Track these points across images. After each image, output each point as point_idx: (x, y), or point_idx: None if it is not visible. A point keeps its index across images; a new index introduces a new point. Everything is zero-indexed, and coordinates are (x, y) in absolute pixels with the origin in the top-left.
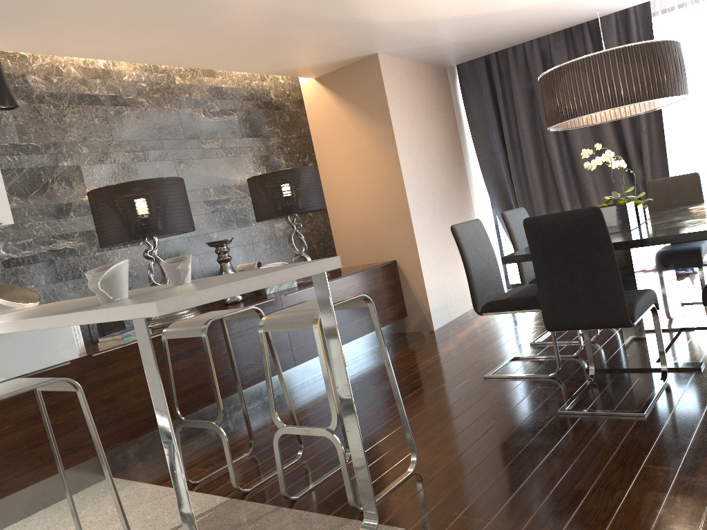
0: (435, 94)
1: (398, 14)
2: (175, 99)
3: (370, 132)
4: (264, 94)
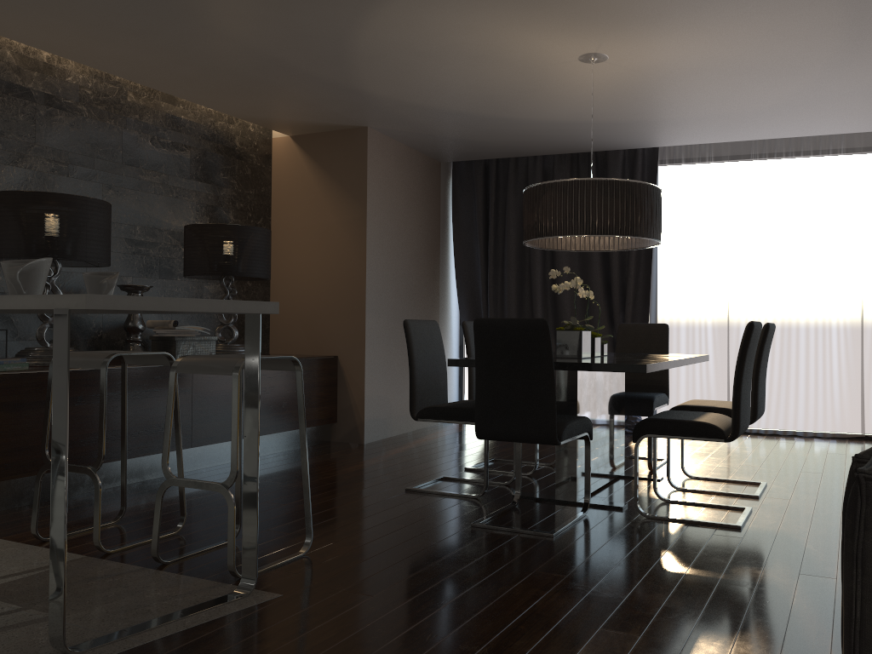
0: (422, 186)
1: (398, 93)
2: (121, 116)
3: (340, 209)
4: (228, 139)
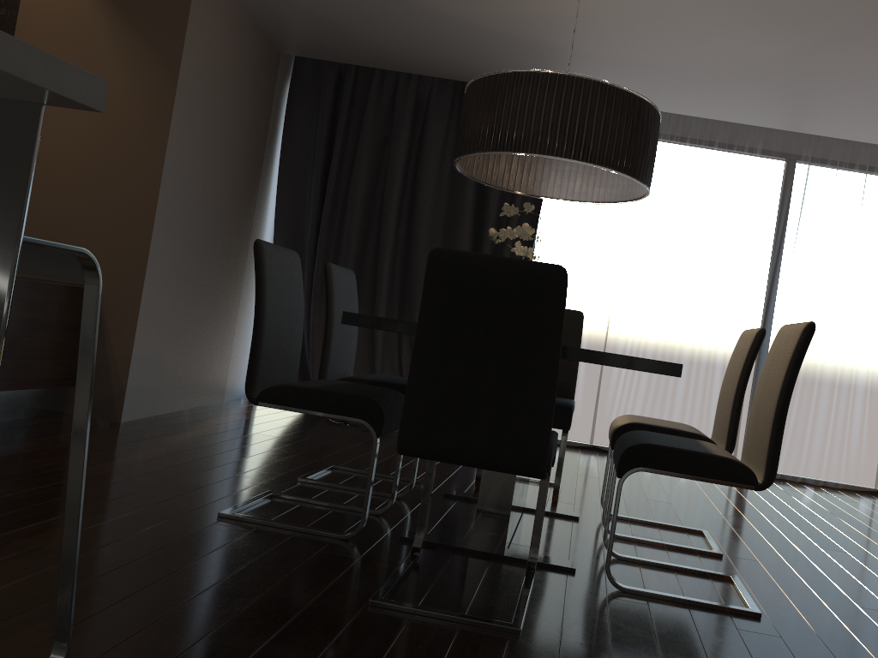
0: (255, 76)
1: None
2: None
3: (134, 70)
4: None
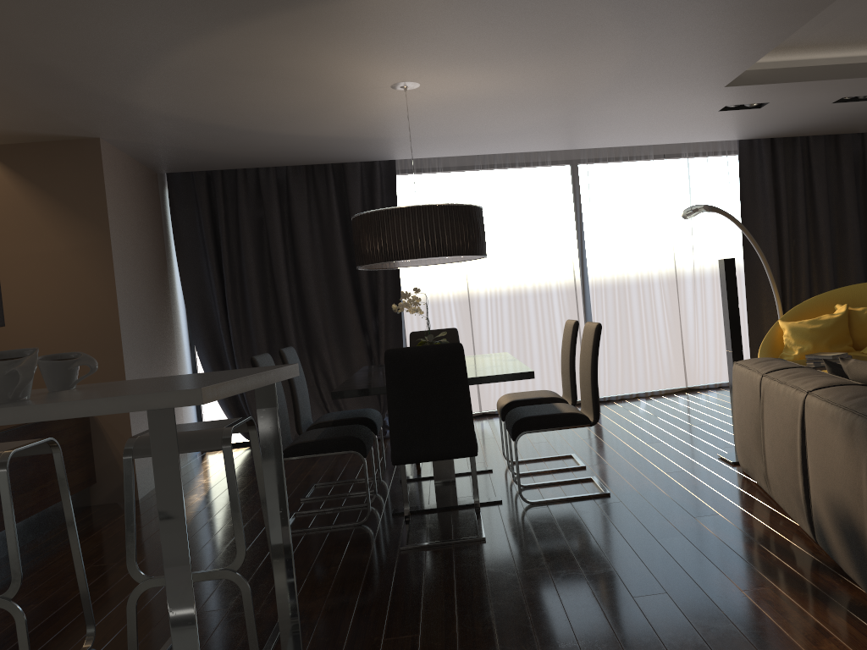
0: (147, 201)
1: (171, 106)
2: None
3: (71, 234)
4: None
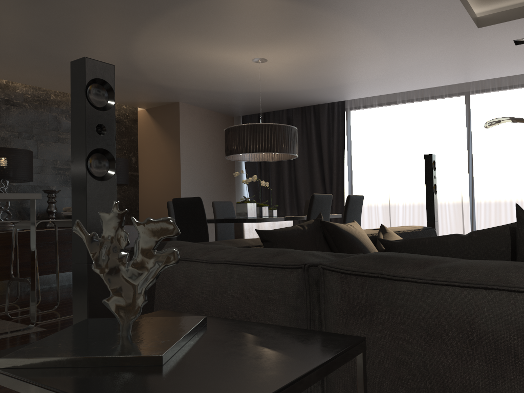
0: (220, 130)
1: (179, 84)
2: (47, 106)
3: (168, 145)
4: None
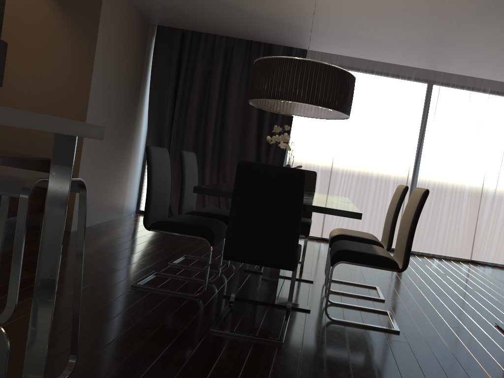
0: (136, 38)
1: None
2: None
3: (71, 40)
4: None
